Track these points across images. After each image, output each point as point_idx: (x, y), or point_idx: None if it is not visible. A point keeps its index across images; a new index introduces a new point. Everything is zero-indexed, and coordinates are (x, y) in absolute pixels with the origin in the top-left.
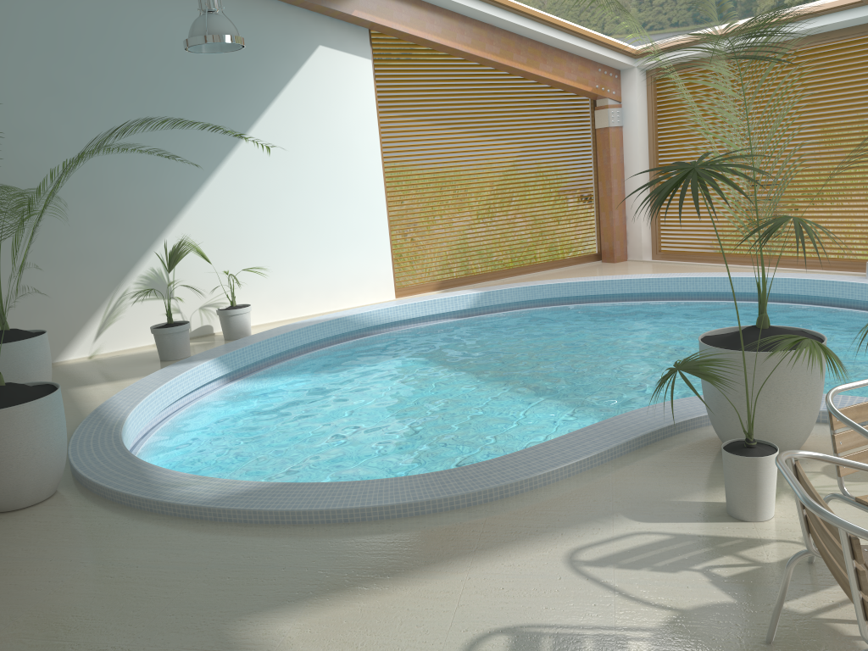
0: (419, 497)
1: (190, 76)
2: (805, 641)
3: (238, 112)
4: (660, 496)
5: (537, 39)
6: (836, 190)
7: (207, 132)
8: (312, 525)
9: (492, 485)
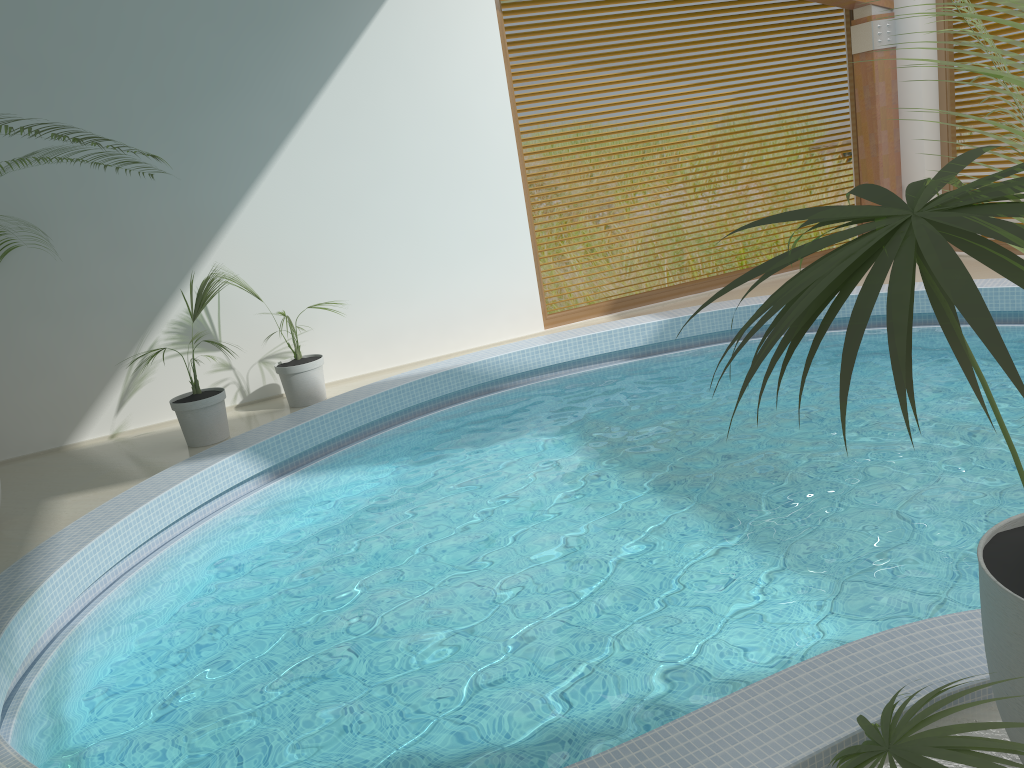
0: None
1: (220, 31)
2: None
3: (294, 78)
4: None
5: None
6: None
7: (251, 111)
8: None
9: None
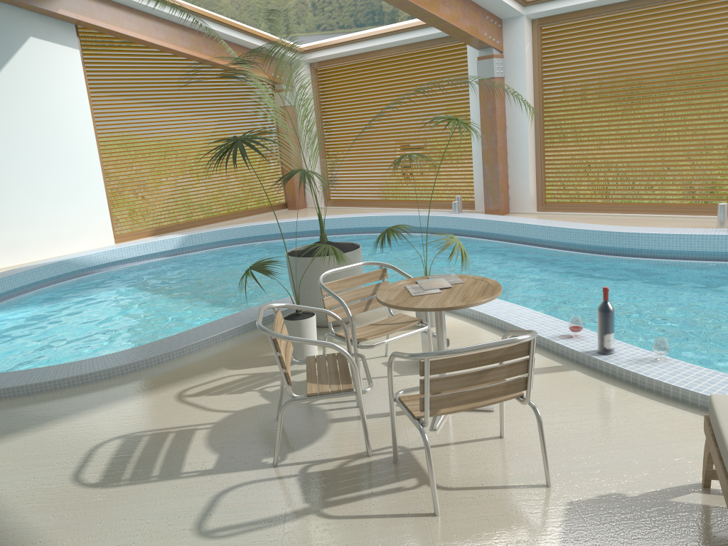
0: (84, 372)
1: None
2: (299, 415)
3: None
4: (254, 354)
5: (221, 37)
6: (438, 152)
7: None
8: (1, 399)
9: (140, 359)
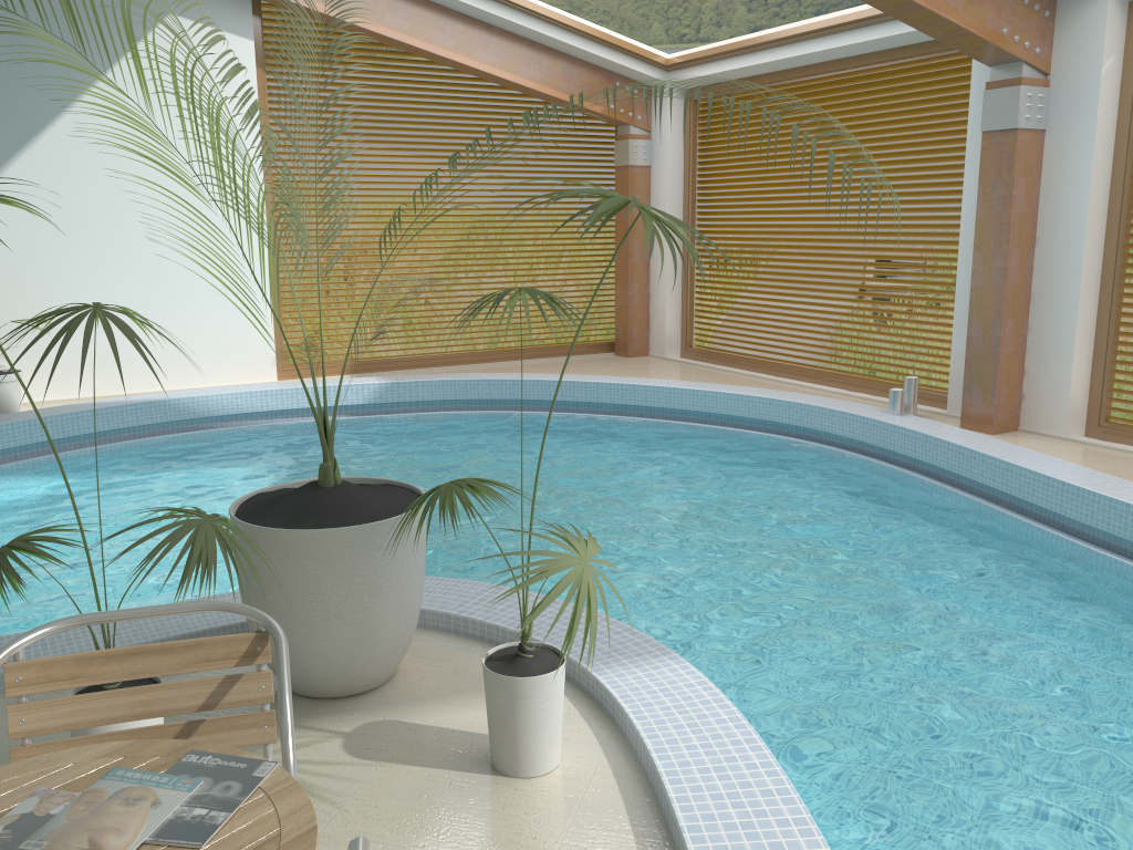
0: None
1: None
2: None
3: (32, 98)
4: None
5: (516, 32)
6: (895, 280)
7: None
8: None
9: None
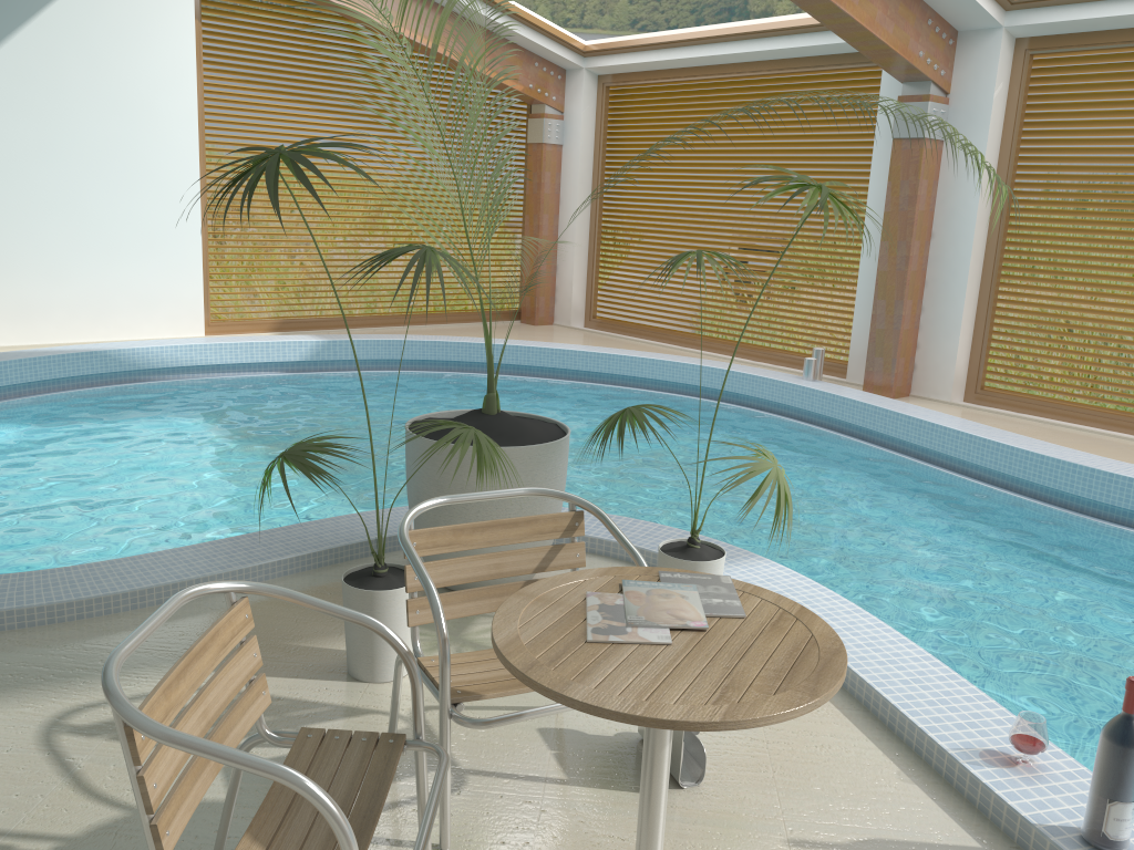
0: None
1: None
2: None
3: None
4: (281, 636)
5: None
6: (796, 263)
7: None
8: None
9: (38, 603)
